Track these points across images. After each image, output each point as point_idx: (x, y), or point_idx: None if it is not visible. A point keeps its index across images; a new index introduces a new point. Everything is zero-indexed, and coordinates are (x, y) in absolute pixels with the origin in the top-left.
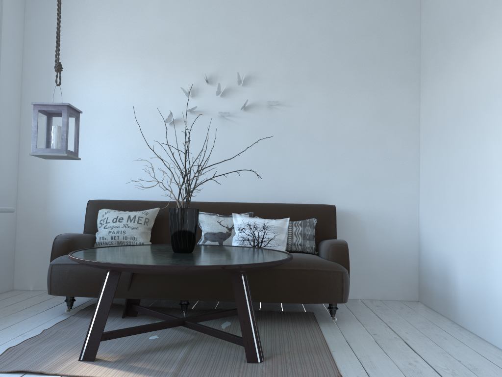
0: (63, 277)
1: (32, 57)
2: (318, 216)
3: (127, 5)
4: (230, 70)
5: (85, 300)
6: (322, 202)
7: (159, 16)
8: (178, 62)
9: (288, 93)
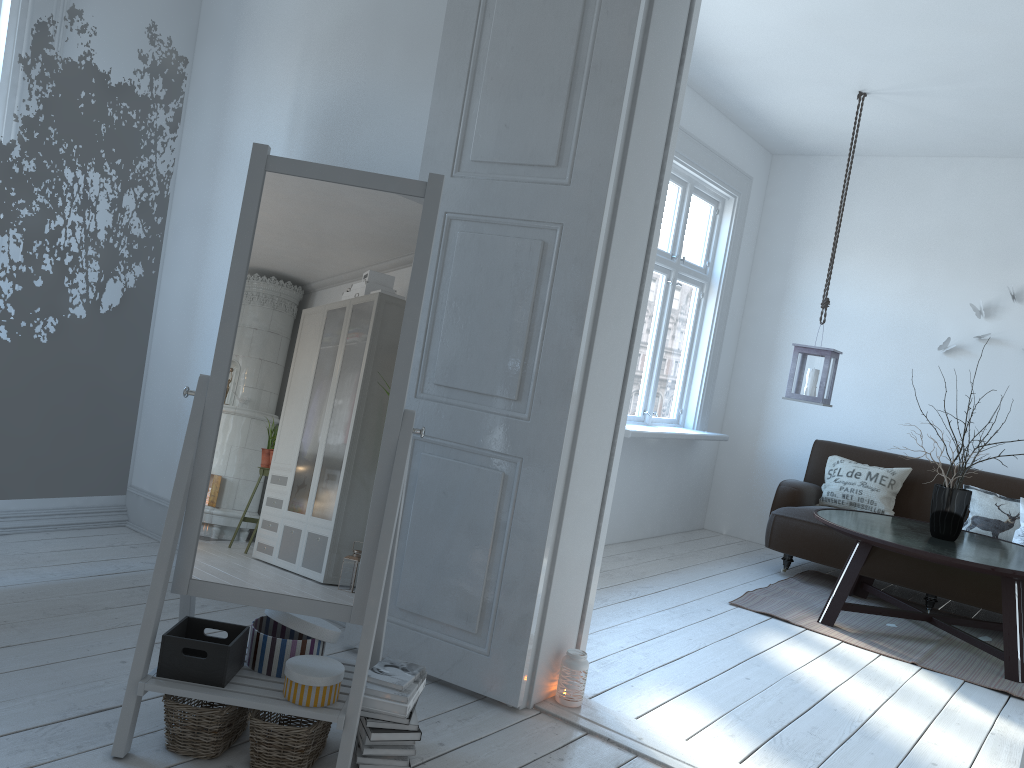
0: (786, 532)
1: (766, 245)
2: None
3: (906, 181)
4: None
5: (794, 563)
6: None
7: (952, 198)
8: (971, 266)
9: None
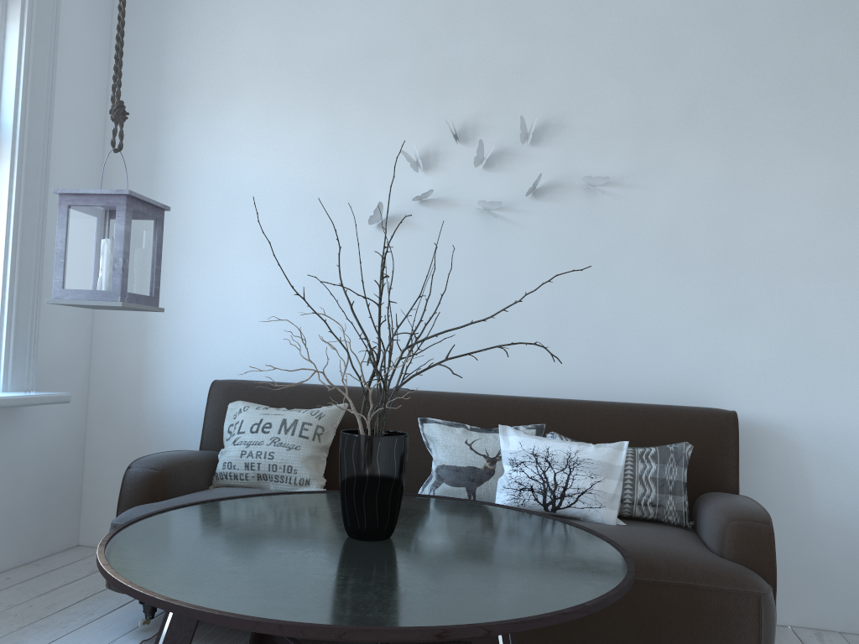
0: None
1: (123, 98)
2: (695, 437)
3: None
4: (505, 112)
5: None
6: (704, 400)
7: (361, 6)
8: (397, 99)
9: (632, 157)
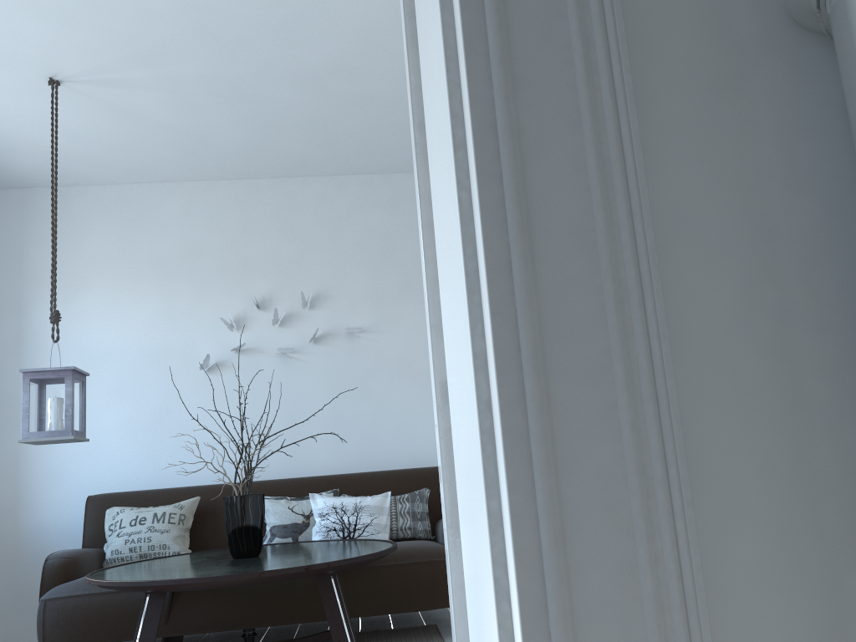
0: (64, 617)
1: None
2: (431, 484)
3: (134, 207)
4: (290, 288)
5: None
6: (436, 463)
7: (182, 220)
8: (214, 282)
9: (374, 314)
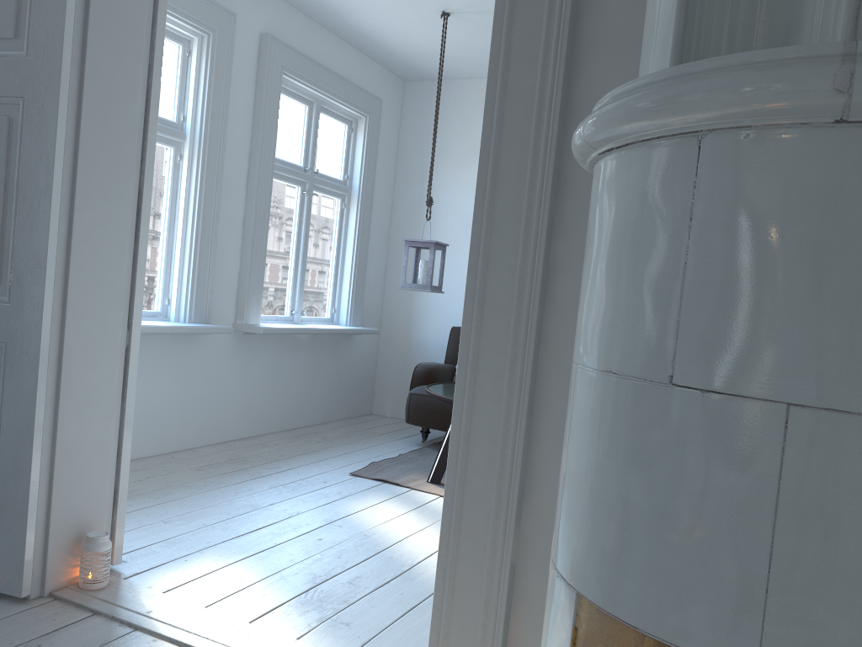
0: (420, 407)
1: (405, 160)
2: None
3: None
4: None
5: (440, 435)
6: None
7: None
8: None
9: None
